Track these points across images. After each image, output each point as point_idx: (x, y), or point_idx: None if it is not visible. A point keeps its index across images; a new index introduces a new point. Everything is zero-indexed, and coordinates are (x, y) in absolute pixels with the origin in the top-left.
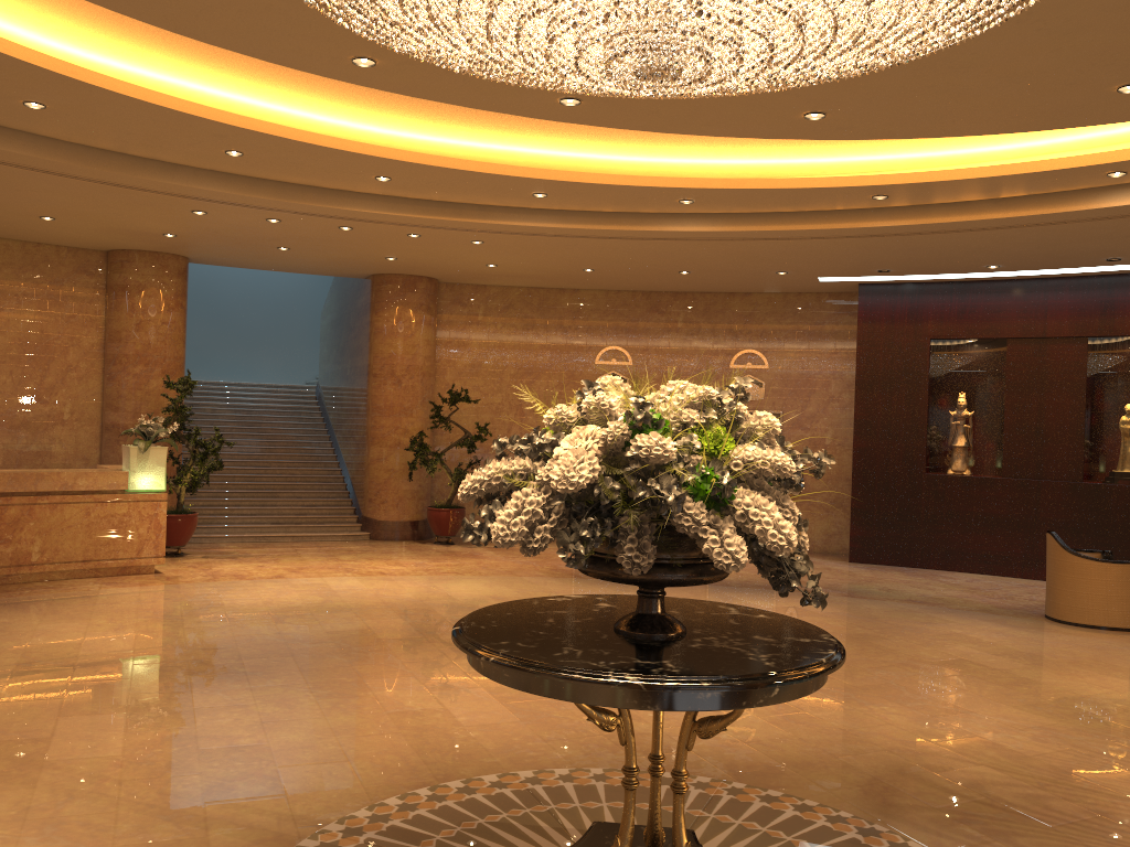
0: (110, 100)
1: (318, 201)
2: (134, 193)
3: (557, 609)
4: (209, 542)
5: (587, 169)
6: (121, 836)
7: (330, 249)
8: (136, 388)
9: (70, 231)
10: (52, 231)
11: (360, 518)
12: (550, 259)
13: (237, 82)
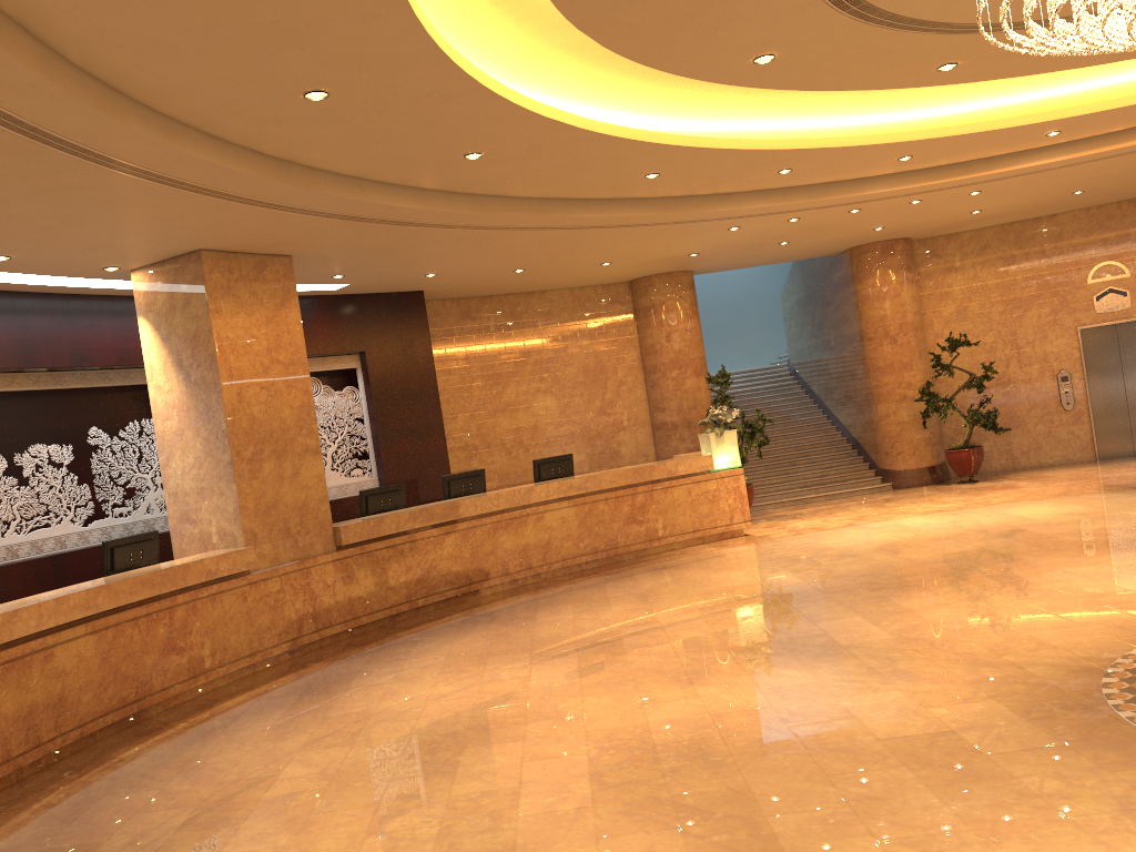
0: (712, 156)
1: (841, 193)
2: (691, 226)
3: None
4: (755, 510)
5: (1093, 96)
6: (961, 675)
7: (825, 234)
8: (675, 390)
9: (614, 270)
10: (600, 274)
11: (878, 472)
12: (1040, 191)
13: (795, 112)
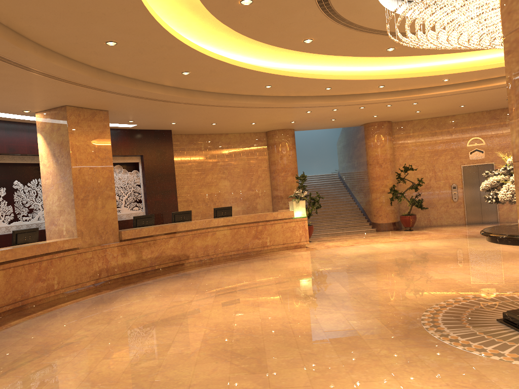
0: (294, 80)
1: (354, 99)
2: (289, 109)
3: (513, 226)
4: (315, 237)
5: (464, 65)
6: (368, 308)
7: (351, 117)
8: (283, 181)
9: (257, 126)
10: (251, 127)
11: (370, 223)
12: (445, 104)
13: (332, 63)
